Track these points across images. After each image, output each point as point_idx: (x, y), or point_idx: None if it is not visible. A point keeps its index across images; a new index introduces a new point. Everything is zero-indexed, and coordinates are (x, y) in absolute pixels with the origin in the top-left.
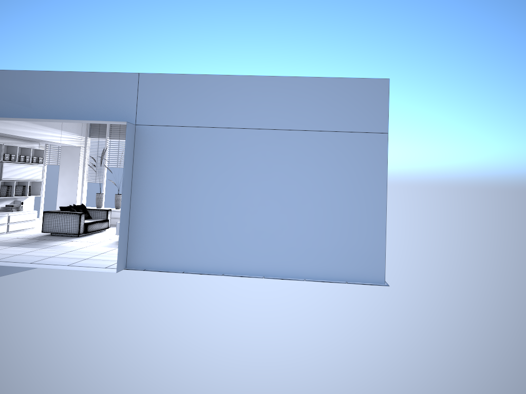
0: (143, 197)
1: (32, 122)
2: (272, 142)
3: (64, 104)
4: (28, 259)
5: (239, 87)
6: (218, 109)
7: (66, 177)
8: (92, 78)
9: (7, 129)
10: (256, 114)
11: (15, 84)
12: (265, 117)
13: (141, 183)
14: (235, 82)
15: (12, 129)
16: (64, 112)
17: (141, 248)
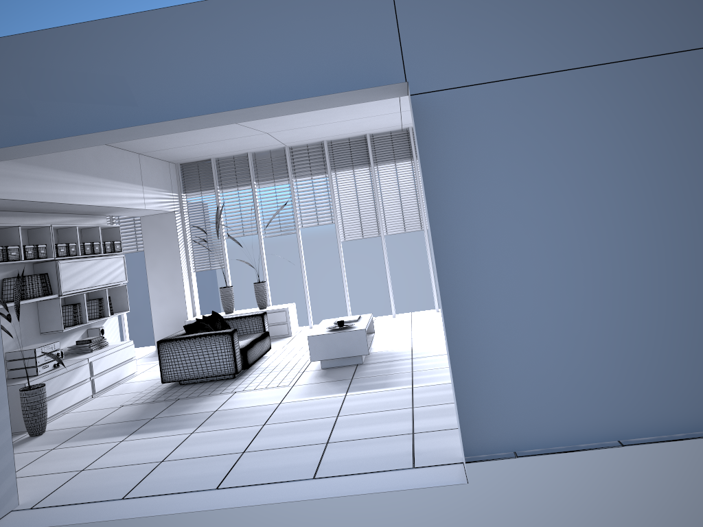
0: (468, 272)
1: (95, 176)
2: None
3: (217, 82)
4: (199, 473)
5: None
6: (613, 15)
7: (159, 269)
8: (272, 3)
9: (56, 193)
10: None
11: (86, 58)
12: None
13: (455, 237)
14: None
15: (64, 192)
16: (222, 100)
17: (491, 400)
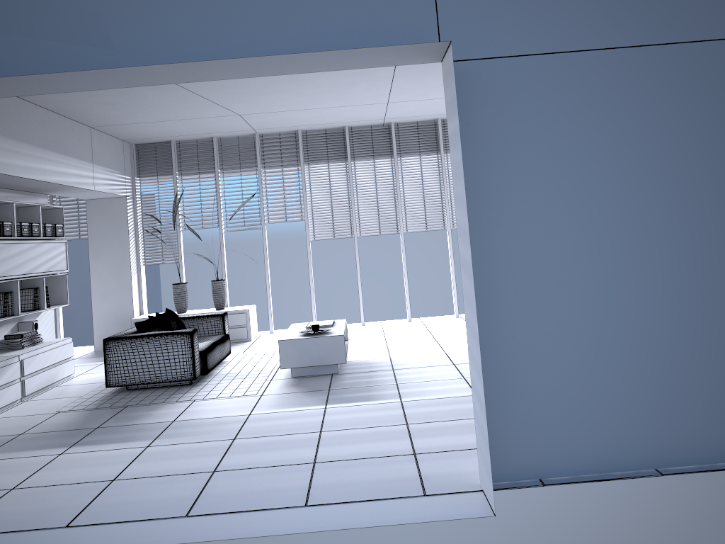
0: (499, 270)
1: (40, 146)
2: None
3: (215, 28)
4: (161, 496)
5: None
6: None
7: (104, 260)
8: None
9: None
10: None
11: None
12: None
13: (486, 229)
14: None
15: (3, 161)
16: (220, 50)
17: (517, 419)
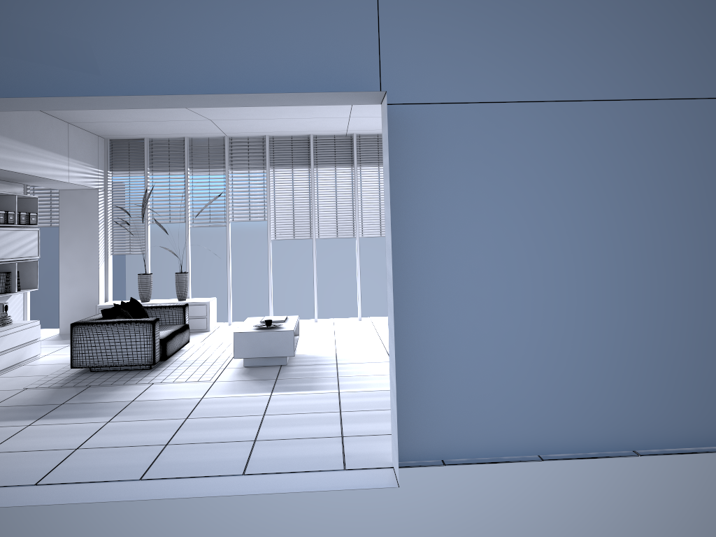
0: (419, 283)
1: (20, 140)
2: (714, 128)
3: (189, 63)
4: (119, 463)
5: (625, 4)
6: (580, 57)
7: (73, 248)
8: None
9: None
10: (671, 65)
11: (49, 16)
12: (693, 71)
13: (410, 248)
14: None
15: None
16: (192, 82)
17: (426, 409)
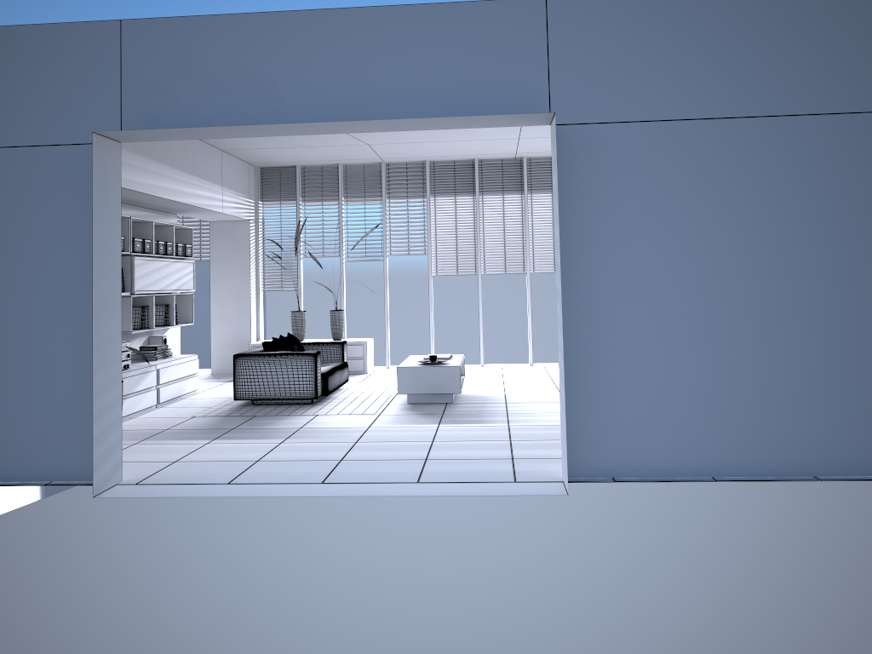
0: (589, 302)
1: (180, 169)
2: None
3: (363, 89)
4: (300, 471)
5: (807, 14)
6: (757, 72)
7: (225, 283)
8: (427, 19)
9: (144, 182)
10: (858, 77)
11: (235, 49)
12: None
13: (580, 267)
14: (794, 1)
15: (151, 183)
16: (367, 108)
17: (596, 427)
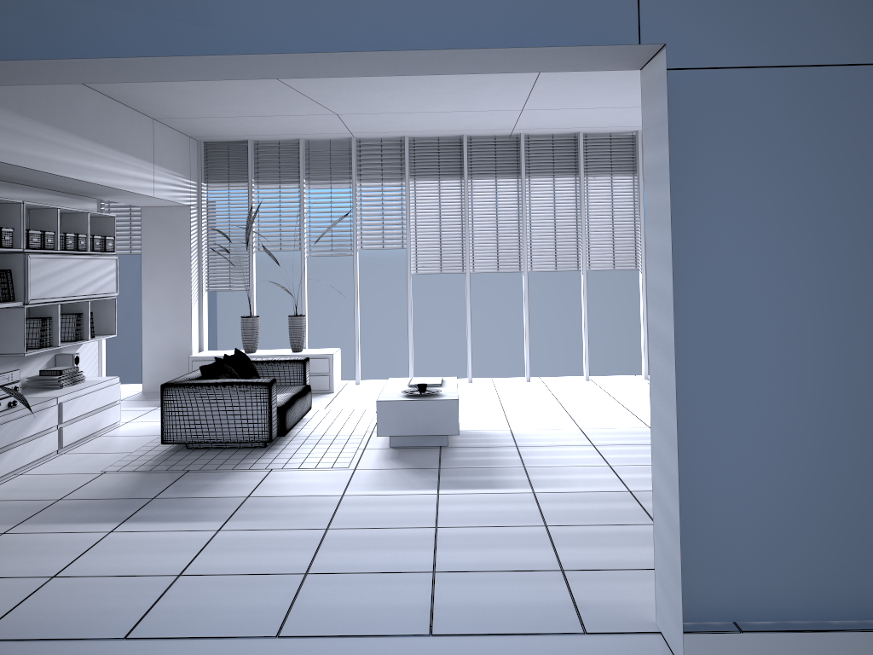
0: (699, 348)
1: (93, 140)
2: None
3: (346, 8)
4: (243, 604)
5: None
6: None
7: (159, 282)
8: None
9: (38, 156)
10: None
11: None
12: None
13: (685, 293)
14: None
15: (49, 157)
16: (351, 38)
17: (709, 543)
